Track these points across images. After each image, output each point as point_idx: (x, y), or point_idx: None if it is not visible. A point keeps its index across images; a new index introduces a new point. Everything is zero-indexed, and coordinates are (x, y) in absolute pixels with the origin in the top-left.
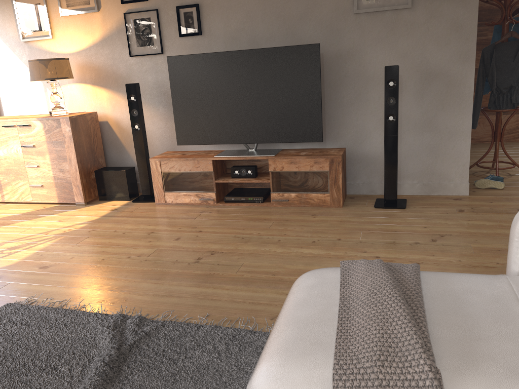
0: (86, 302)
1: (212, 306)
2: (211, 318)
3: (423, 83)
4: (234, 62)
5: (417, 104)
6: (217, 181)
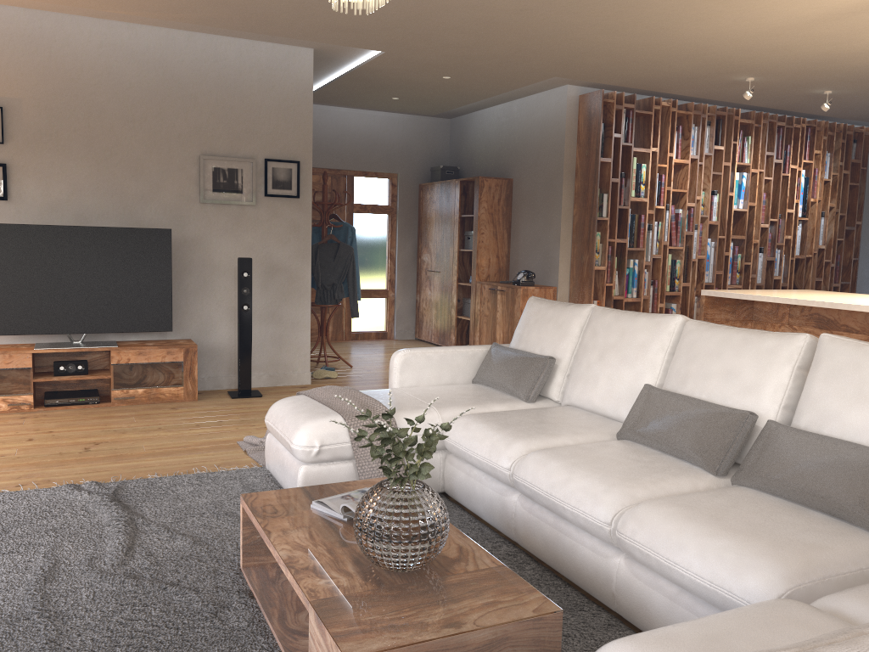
0: (1, 488)
1: (152, 469)
2: (161, 474)
3: (267, 276)
4: (67, 238)
5: (262, 295)
6: (37, 380)
